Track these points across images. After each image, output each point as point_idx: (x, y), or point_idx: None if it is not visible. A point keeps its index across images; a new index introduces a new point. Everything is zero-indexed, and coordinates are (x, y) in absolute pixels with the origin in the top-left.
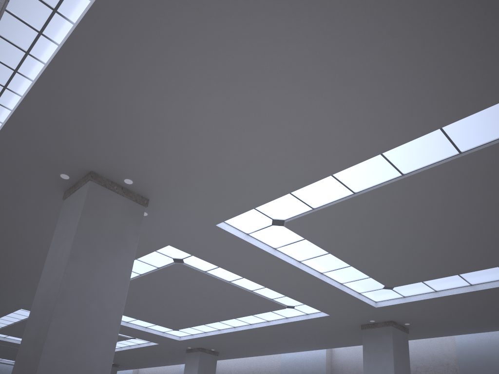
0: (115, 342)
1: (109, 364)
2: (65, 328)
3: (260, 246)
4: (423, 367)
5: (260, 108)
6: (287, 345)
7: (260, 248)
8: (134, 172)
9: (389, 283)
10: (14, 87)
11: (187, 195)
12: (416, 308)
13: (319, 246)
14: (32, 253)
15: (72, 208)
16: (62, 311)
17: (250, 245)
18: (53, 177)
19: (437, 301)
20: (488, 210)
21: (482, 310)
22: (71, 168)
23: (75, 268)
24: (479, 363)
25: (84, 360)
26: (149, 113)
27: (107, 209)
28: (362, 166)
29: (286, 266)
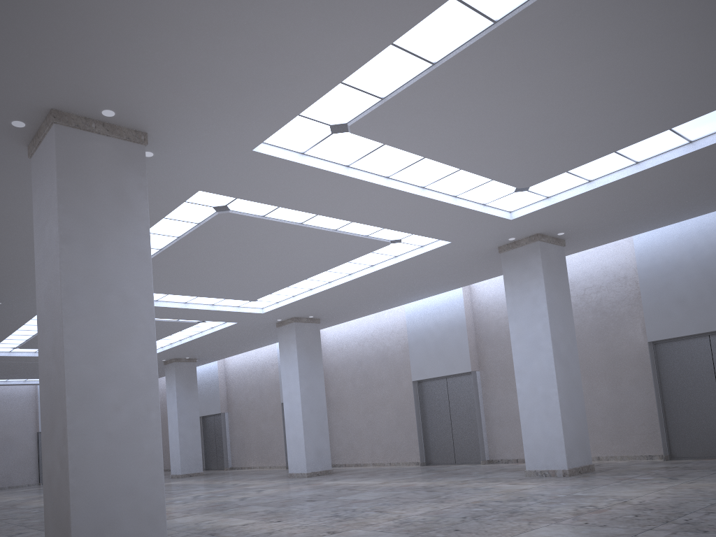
0: (154, 337)
1: (154, 365)
2: (84, 333)
3: (325, 167)
4: (592, 288)
5: None
6: (407, 292)
7: (326, 169)
8: (110, 98)
9: (521, 183)
10: None
11: (197, 115)
12: (567, 210)
13: (408, 150)
14: (22, 238)
15: (44, 169)
16: (73, 313)
17: (310, 169)
18: (3, 127)
19: (594, 195)
20: (632, 50)
21: (660, 195)
22: (22, 110)
23: (72, 253)
24: (666, 268)
25: (120, 366)
26: (97, 7)
27: (92, 161)
28: (432, 22)
29: (370, 187)
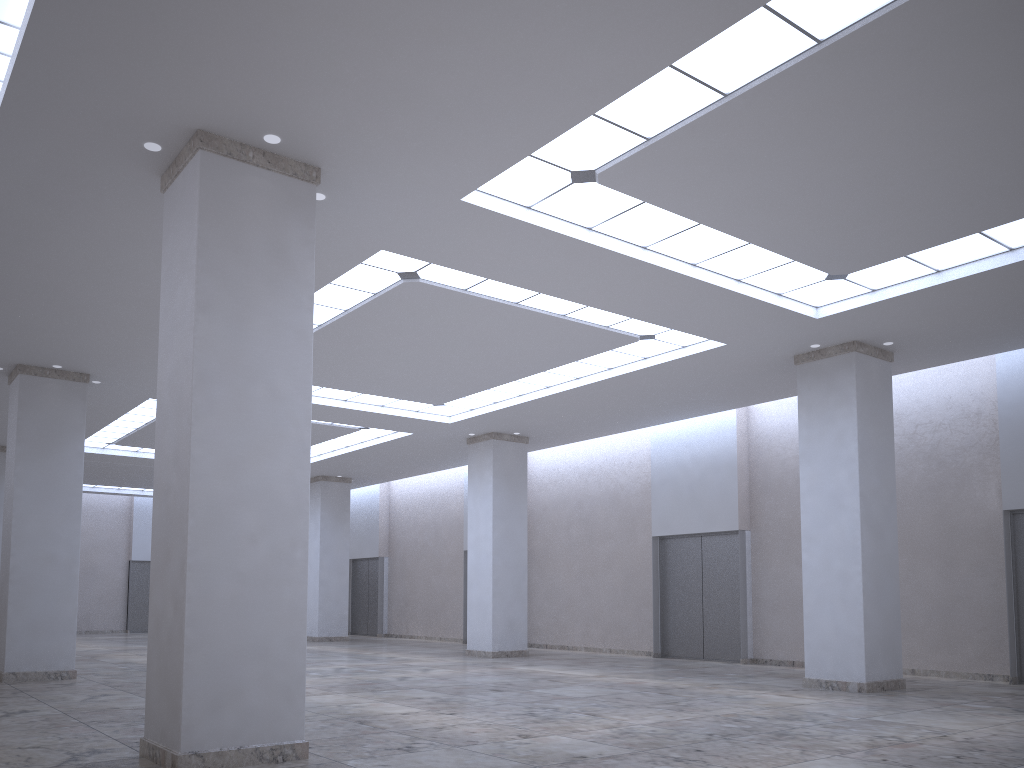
0: (308, 448)
1: (305, 486)
2: (218, 435)
3: (558, 229)
4: (928, 425)
5: None
6: (656, 410)
7: (559, 232)
8: (277, 119)
9: (836, 268)
10: None
11: (391, 149)
12: (900, 311)
13: (677, 212)
14: (138, 298)
15: (182, 209)
16: (206, 407)
17: (538, 230)
18: (133, 150)
19: (942, 292)
20: (1018, 90)
21: None
22: (159, 129)
23: (211, 327)
24: None
25: (261, 483)
26: None
27: (245, 203)
28: (729, 38)
29: (618, 260)
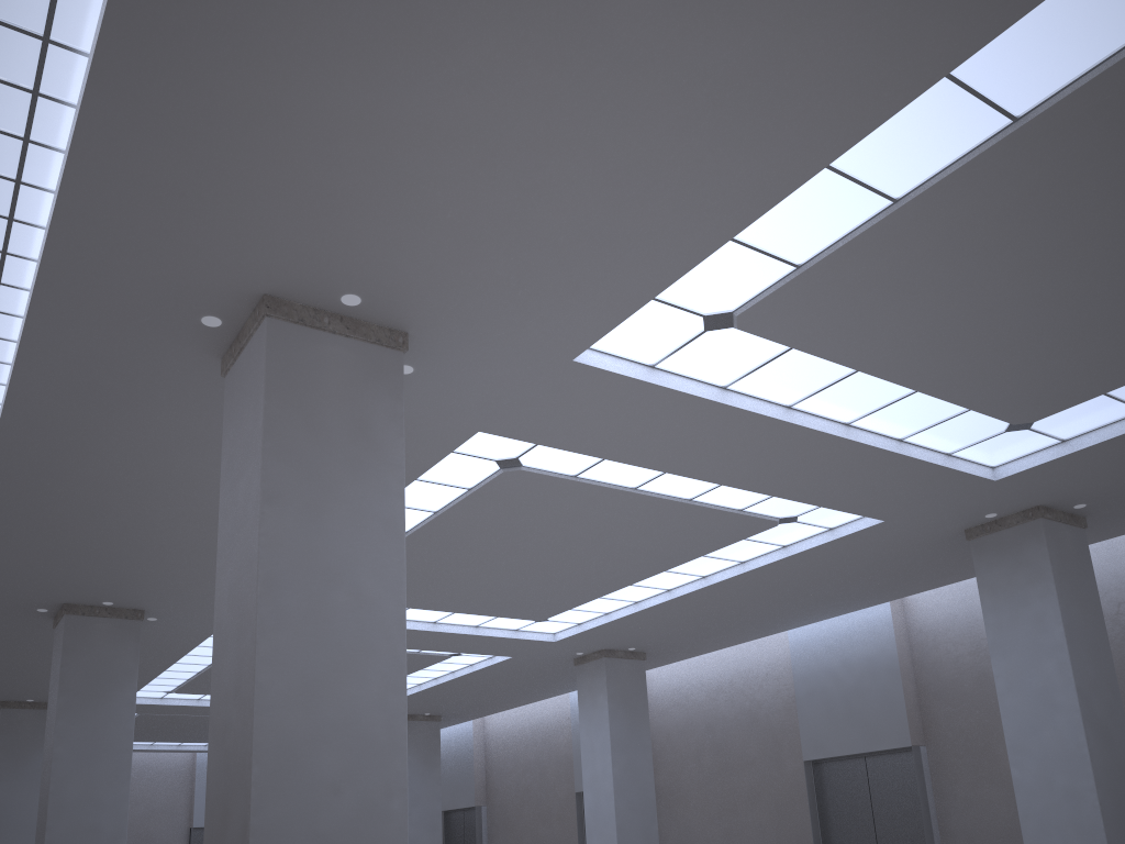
0: (403, 665)
1: (401, 714)
2: (289, 655)
3: (687, 389)
4: None
5: (614, 30)
6: (796, 609)
7: (689, 393)
8: (357, 273)
9: (1020, 415)
10: (45, 136)
11: (491, 301)
12: (1098, 463)
13: (830, 358)
14: (198, 513)
15: (245, 389)
16: (274, 620)
17: (664, 392)
18: (188, 328)
19: None
20: None
21: None
22: (219, 298)
23: (280, 521)
24: None
25: (345, 713)
26: (353, 115)
27: (320, 375)
28: (903, 124)
29: (759, 424)
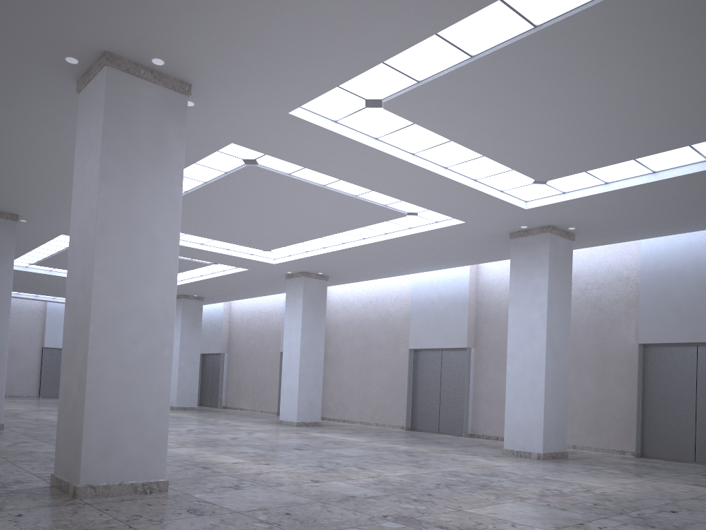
0: (175, 280)
1: (172, 306)
2: (112, 268)
3: (354, 138)
4: (595, 284)
5: None
6: (416, 263)
7: (355, 140)
8: (162, 48)
9: (540, 176)
10: None
11: (241, 75)
12: (580, 207)
13: (436, 132)
14: (56, 164)
15: (91, 107)
16: (105, 248)
17: (341, 137)
18: (57, 62)
19: (608, 197)
20: (663, 69)
21: (672, 205)
22: (77, 48)
23: (110, 192)
24: (668, 275)
25: (141, 303)
26: None
27: (137, 106)
28: (476, 18)
29: (395, 161)
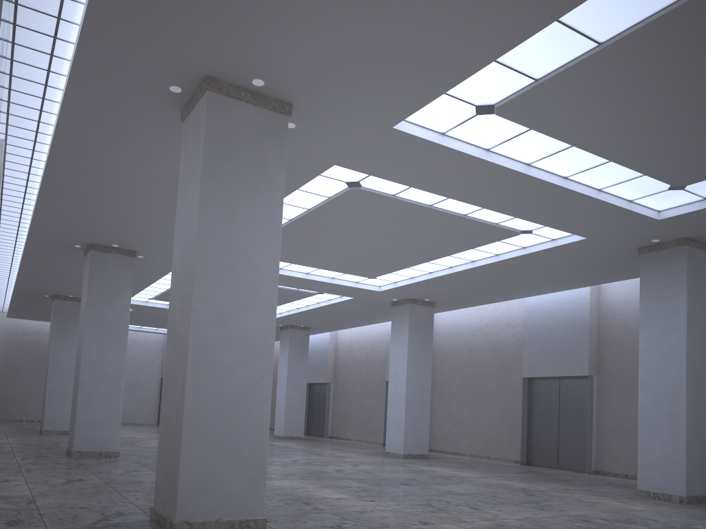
0: (275, 306)
1: (271, 333)
2: (211, 295)
3: (464, 150)
4: None
5: None
6: (530, 286)
7: (464, 152)
8: (262, 67)
9: (677, 181)
10: None
11: (343, 89)
12: None
13: (555, 137)
14: (167, 198)
15: (193, 134)
16: (204, 274)
17: (449, 150)
18: (162, 92)
19: None
20: None
21: None
22: (180, 76)
23: (209, 217)
24: None
25: (240, 330)
26: None
27: (237, 129)
28: None
29: (508, 174)
